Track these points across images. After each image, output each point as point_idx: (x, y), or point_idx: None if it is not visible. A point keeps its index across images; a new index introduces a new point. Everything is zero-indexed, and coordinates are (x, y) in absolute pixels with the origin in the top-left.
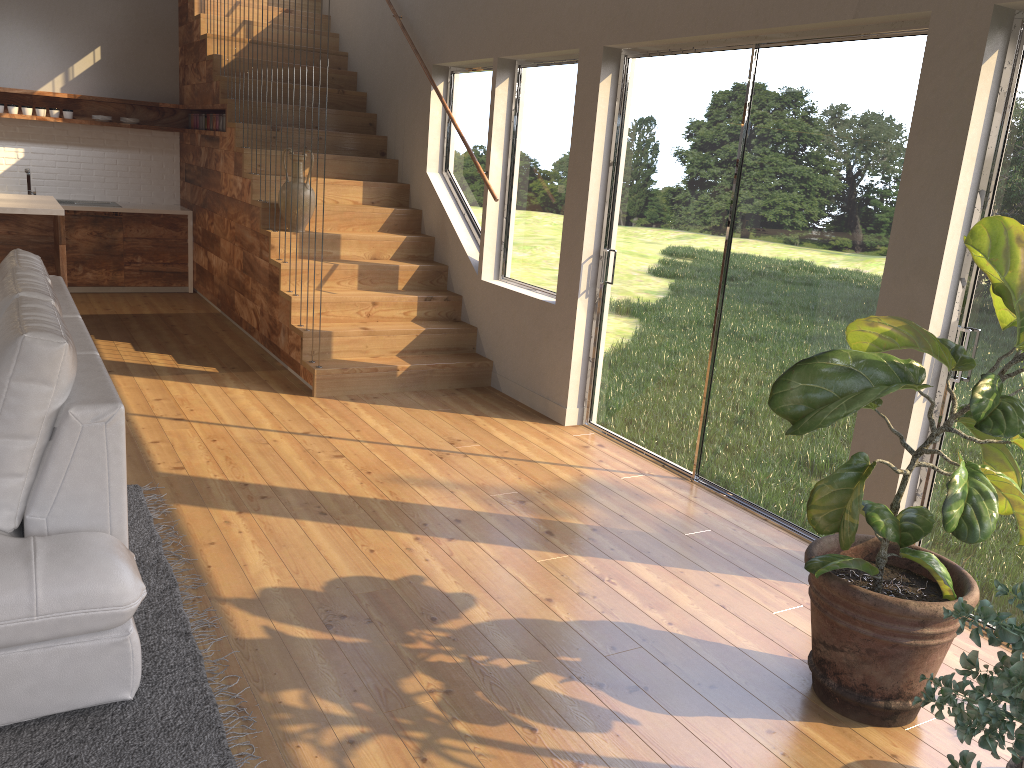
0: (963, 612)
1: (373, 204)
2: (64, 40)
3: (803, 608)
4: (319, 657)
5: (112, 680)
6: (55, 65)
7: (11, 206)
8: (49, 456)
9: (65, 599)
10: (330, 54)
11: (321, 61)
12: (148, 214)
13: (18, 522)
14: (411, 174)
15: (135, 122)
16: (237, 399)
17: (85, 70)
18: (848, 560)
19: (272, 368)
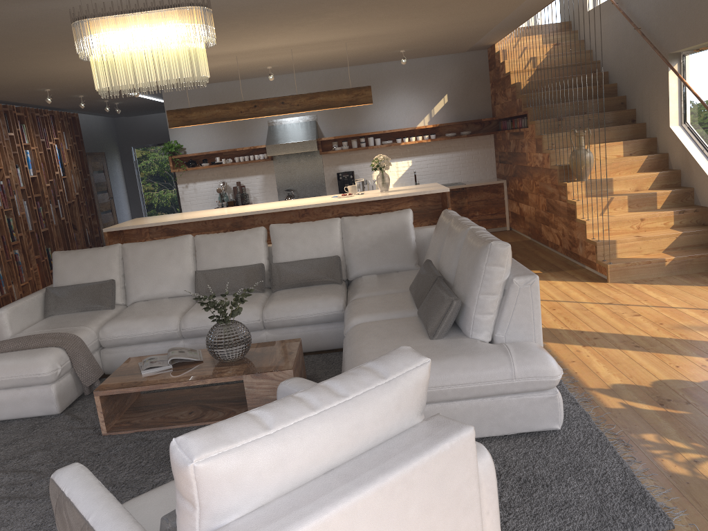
0: None
1: (631, 155)
2: (428, 95)
3: None
4: (660, 419)
5: (550, 417)
6: (424, 110)
7: (422, 190)
8: (504, 303)
9: (527, 371)
10: (588, 64)
11: (582, 70)
12: (480, 186)
13: (491, 338)
14: (657, 130)
15: (468, 133)
16: (559, 286)
17: (439, 109)
18: None
19: (574, 268)
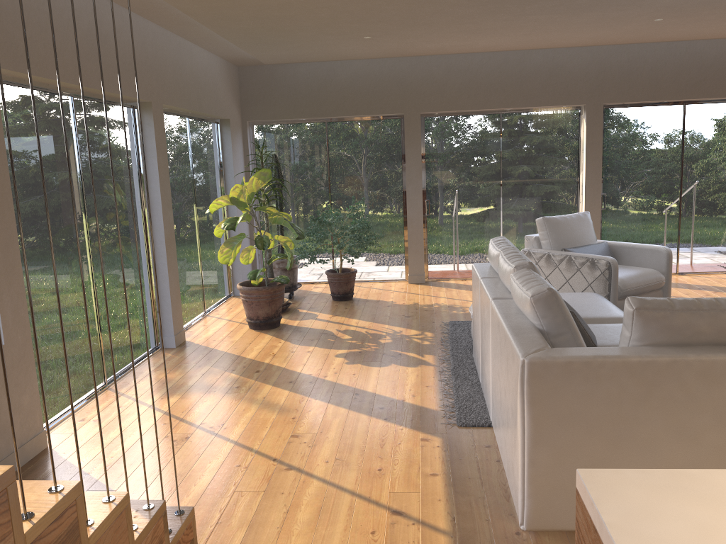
0: (360, 228)
1: None
2: None
3: (223, 340)
4: (410, 348)
5: None
6: None
7: None
8: None
9: None
10: None
11: None
12: None
13: None
14: None
15: None
16: None
17: None
18: (280, 277)
19: None
